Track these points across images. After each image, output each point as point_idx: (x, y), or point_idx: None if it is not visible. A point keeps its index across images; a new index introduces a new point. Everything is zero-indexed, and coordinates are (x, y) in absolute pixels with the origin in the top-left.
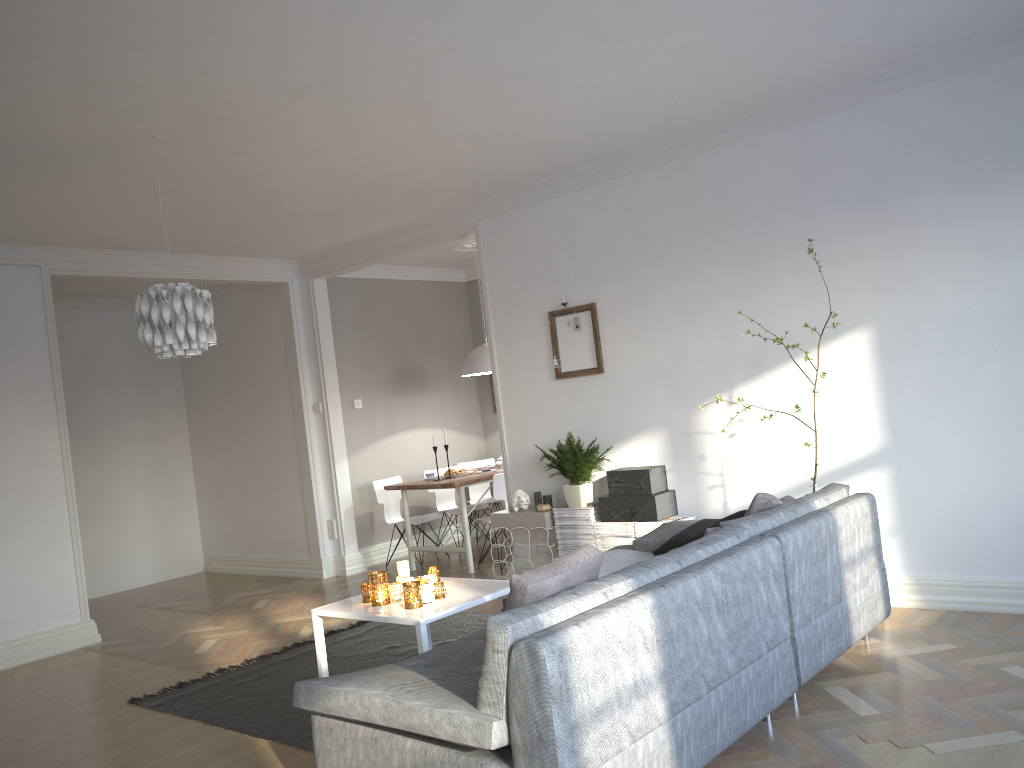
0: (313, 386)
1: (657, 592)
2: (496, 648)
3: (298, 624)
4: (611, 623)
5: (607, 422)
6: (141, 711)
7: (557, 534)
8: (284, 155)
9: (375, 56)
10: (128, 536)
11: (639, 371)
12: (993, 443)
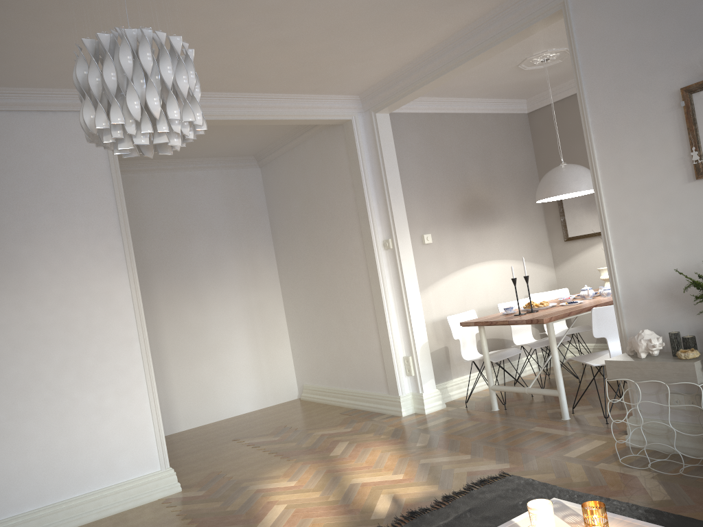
0: (382, 223)
1: None
2: None
3: (374, 490)
4: None
5: None
6: None
7: None
8: None
9: None
10: (231, 369)
11: None
12: None
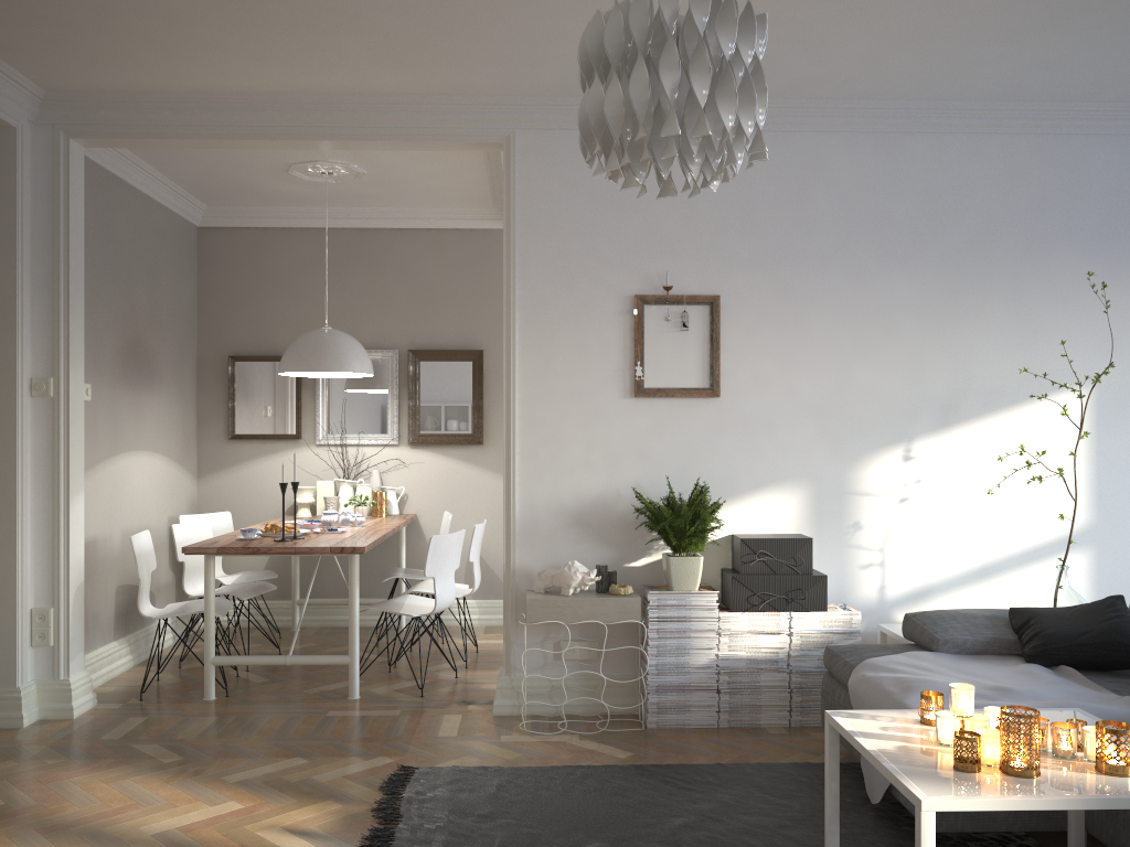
0: (33, 344)
1: None
2: None
3: (226, 831)
4: None
5: (713, 468)
6: None
7: (649, 631)
8: None
9: None
10: None
11: (777, 402)
12: None
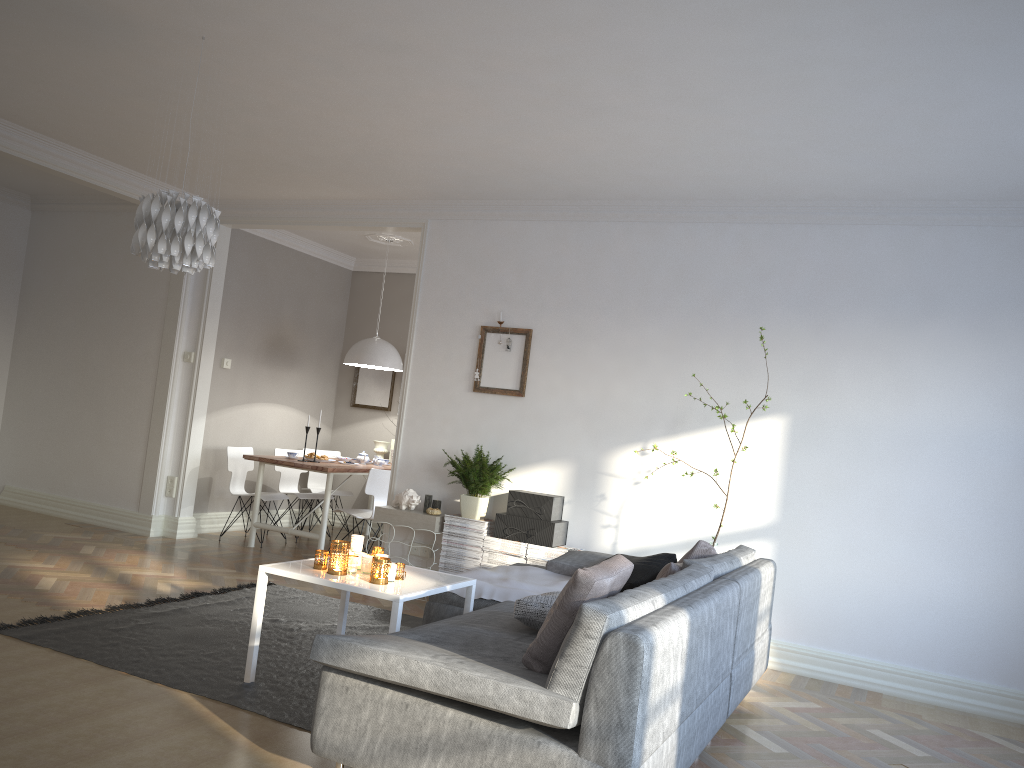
0: (189, 333)
1: (689, 610)
2: (589, 634)
3: (149, 579)
4: (672, 630)
5: (515, 444)
6: (7, 640)
7: (443, 540)
8: (308, 99)
9: (486, 44)
10: None
11: (560, 404)
12: (867, 539)
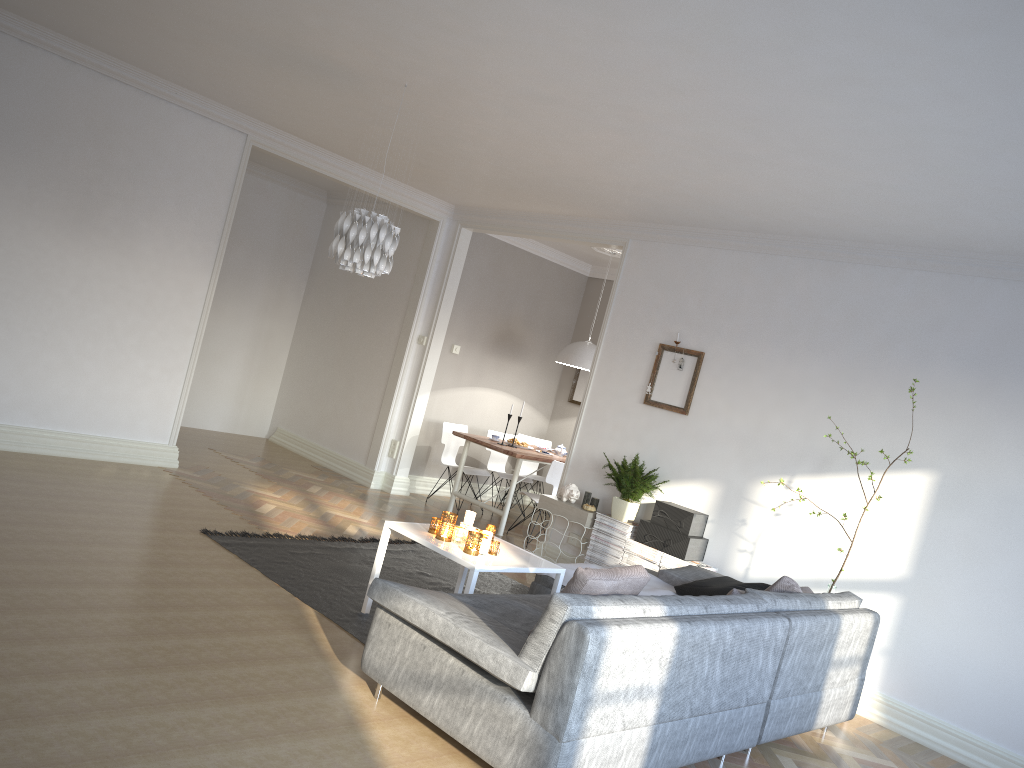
0: (425, 320)
1: (683, 625)
2: (553, 618)
3: (345, 521)
4: (643, 635)
5: (673, 458)
6: (211, 543)
7: (592, 535)
8: (499, 134)
9: (619, 100)
10: (216, 383)
11: (719, 427)
12: (1000, 614)
